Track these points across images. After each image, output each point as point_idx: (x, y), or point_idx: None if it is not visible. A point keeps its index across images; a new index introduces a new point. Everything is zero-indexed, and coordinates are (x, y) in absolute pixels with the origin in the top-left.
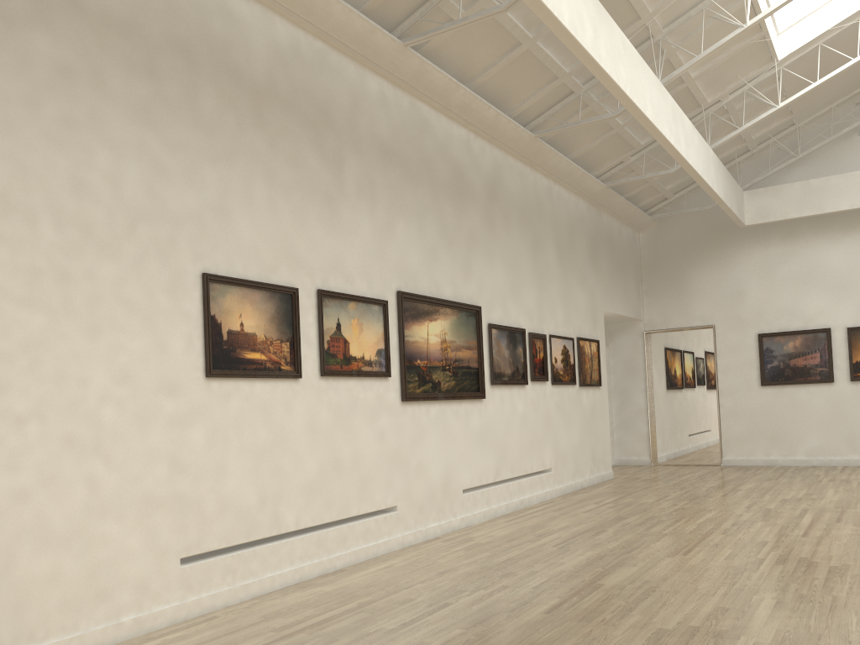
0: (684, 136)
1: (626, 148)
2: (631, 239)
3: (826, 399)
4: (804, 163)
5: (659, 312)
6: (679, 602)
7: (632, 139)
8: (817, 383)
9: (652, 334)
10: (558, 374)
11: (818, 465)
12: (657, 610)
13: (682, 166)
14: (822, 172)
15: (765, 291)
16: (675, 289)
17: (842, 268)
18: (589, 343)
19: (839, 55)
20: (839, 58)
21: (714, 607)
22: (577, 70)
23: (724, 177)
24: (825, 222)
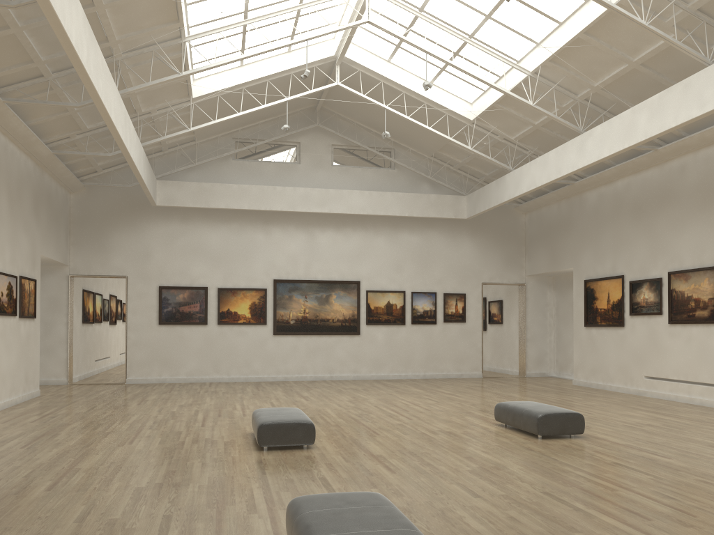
0: (129, 136)
1: (75, 127)
2: (64, 198)
3: (202, 336)
4: (199, 169)
5: (84, 260)
6: (142, 471)
7: (82, 123)
8: (197, 324)
9: (75, 278)
10: (4, 306)
11: (194, 382)
12: (129, 477)
13: (125, 157)
14: (209, 179)
15: (166, 255)
16: (98, 244)
17: (218, 247)
18: (29, 282)
19: (228, 105)
20: (228, 107)
21: (166, 471)
22: (51, 61)
23: (148, 169)
24: (209, 213)
